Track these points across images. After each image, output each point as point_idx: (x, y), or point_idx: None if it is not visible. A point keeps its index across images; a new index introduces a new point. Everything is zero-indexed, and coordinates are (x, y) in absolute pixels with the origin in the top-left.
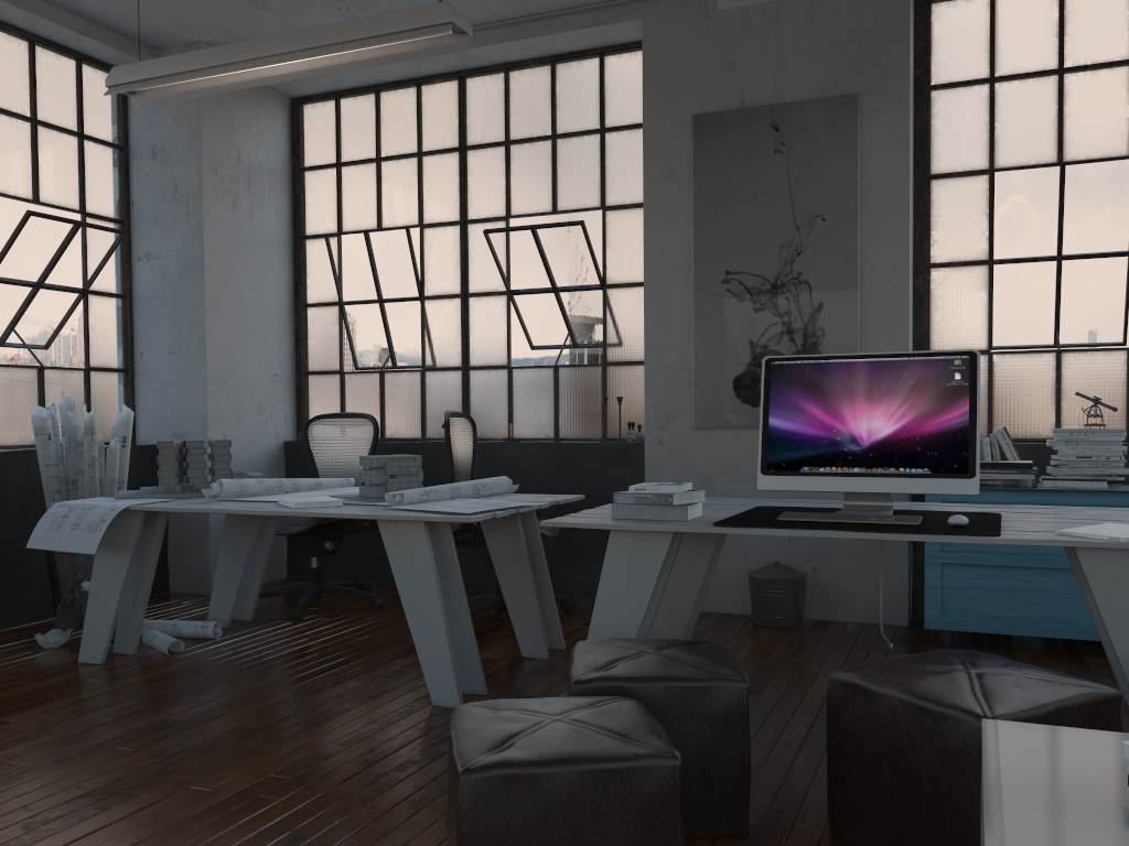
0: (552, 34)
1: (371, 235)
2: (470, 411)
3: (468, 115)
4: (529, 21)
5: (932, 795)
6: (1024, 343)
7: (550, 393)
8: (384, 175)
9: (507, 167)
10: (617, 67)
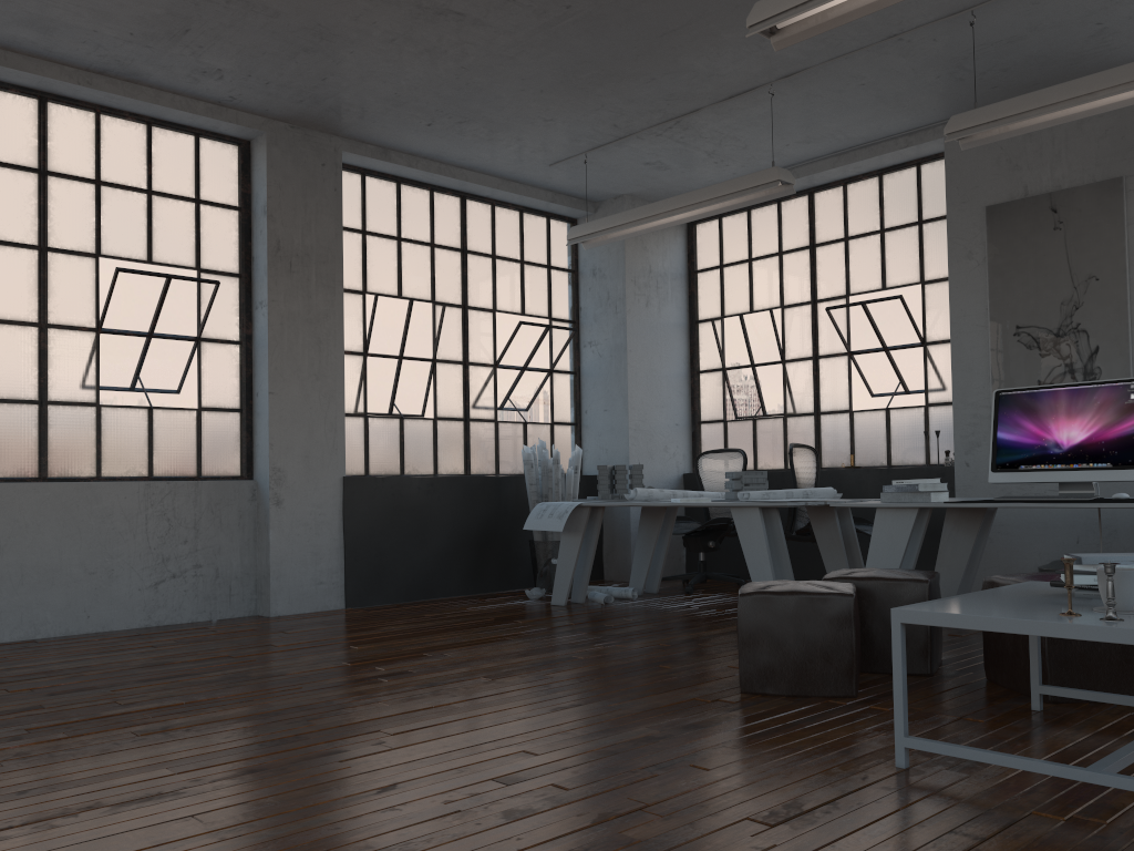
0: (875, 157)
1: (744, 317)
2: (820, 446)
3: (815, 220)
4: (857, 149)
5: (1023, 638)
6: None
7: (883, 430)
8: (754, 271)
9: (846, 257)
10: (931, 172)
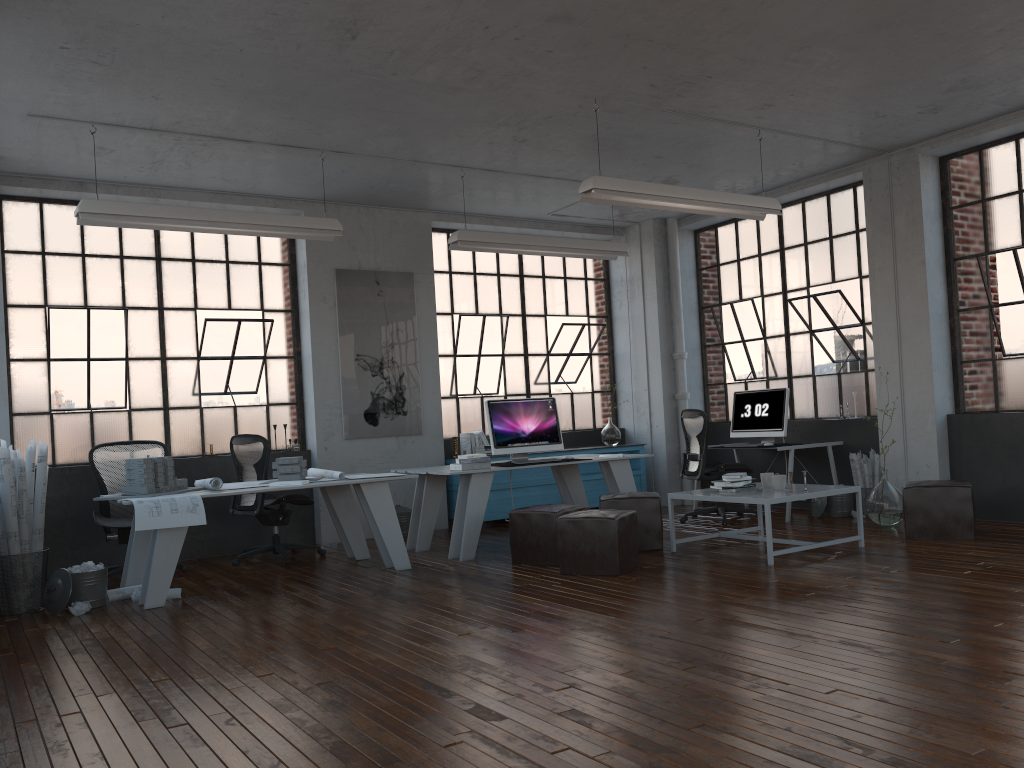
0: (248, 205)
1: (92, 311)
2: (171, 438)
3: (162, 236)
4: (233, 194)
5: (645, 523)
6: (463, 393)
7: (232, 424)
8: (89, 267)
9: (195, 276)
10: None
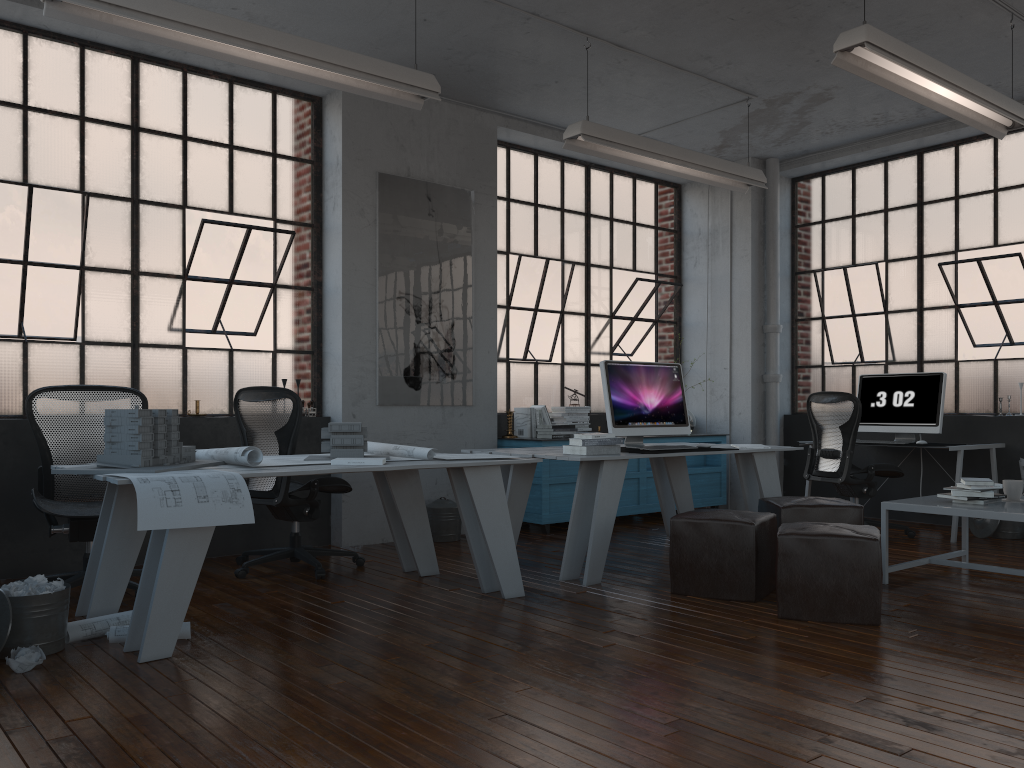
0: None
1: (36, 190)
2: (140, 387)
3: (142, 97)
4: None
5: None
6: (512, 356)
7: (225, 374)
8: (33, 127)
9: (186, 161)
10: (287, 107)
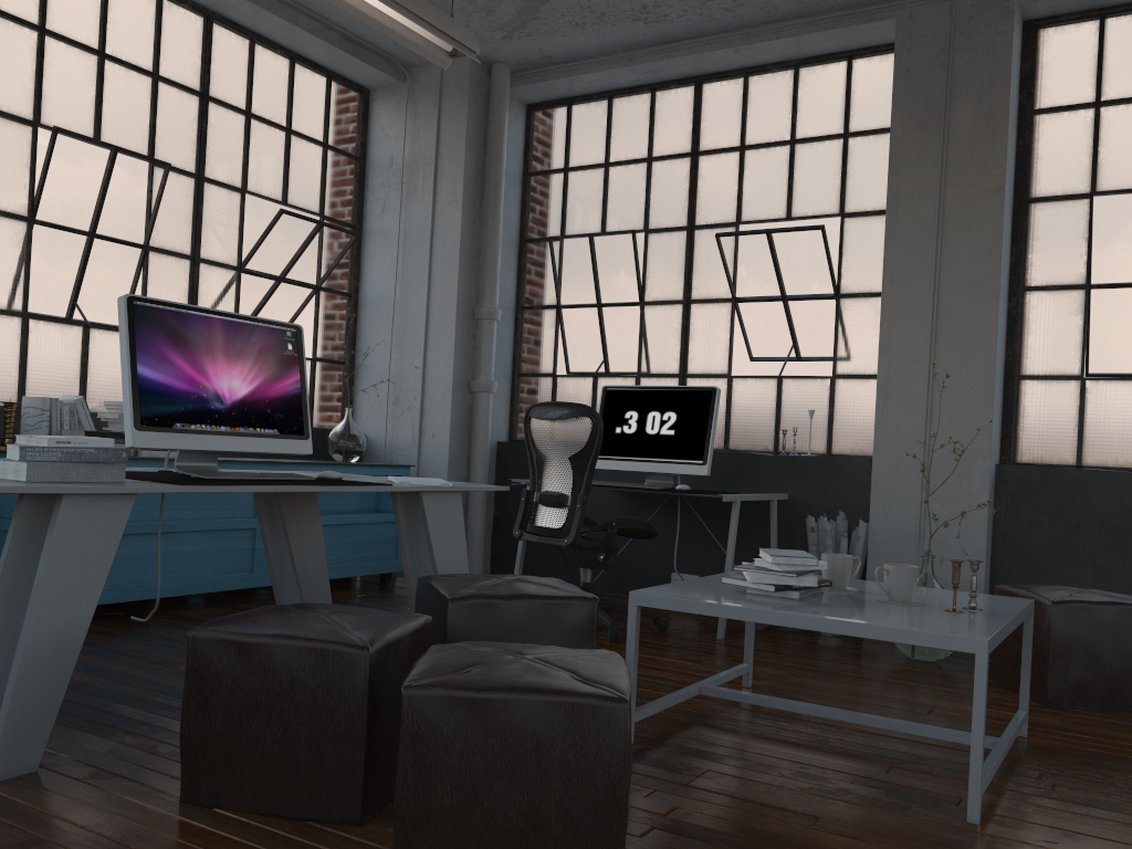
0: None
1: None
2: None
3: None
4: None
5: None
6: (42, 311)
7: None
8: None
9: None
10: None
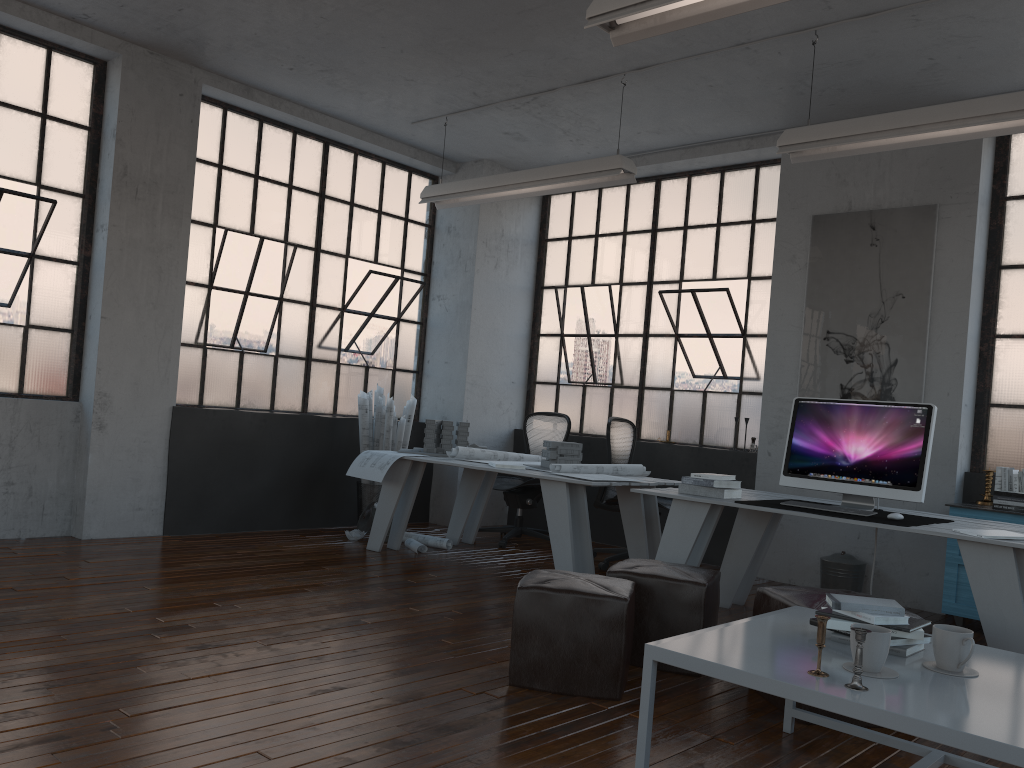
0: (718, 154)
1: (585, 289)
2: (641, 419)
3: (659, 206)
4: (703, 145)
5: None
6: None
7: (699, 411)
8: (599, 247)
9: (683, 245)
10: (768, 176)
